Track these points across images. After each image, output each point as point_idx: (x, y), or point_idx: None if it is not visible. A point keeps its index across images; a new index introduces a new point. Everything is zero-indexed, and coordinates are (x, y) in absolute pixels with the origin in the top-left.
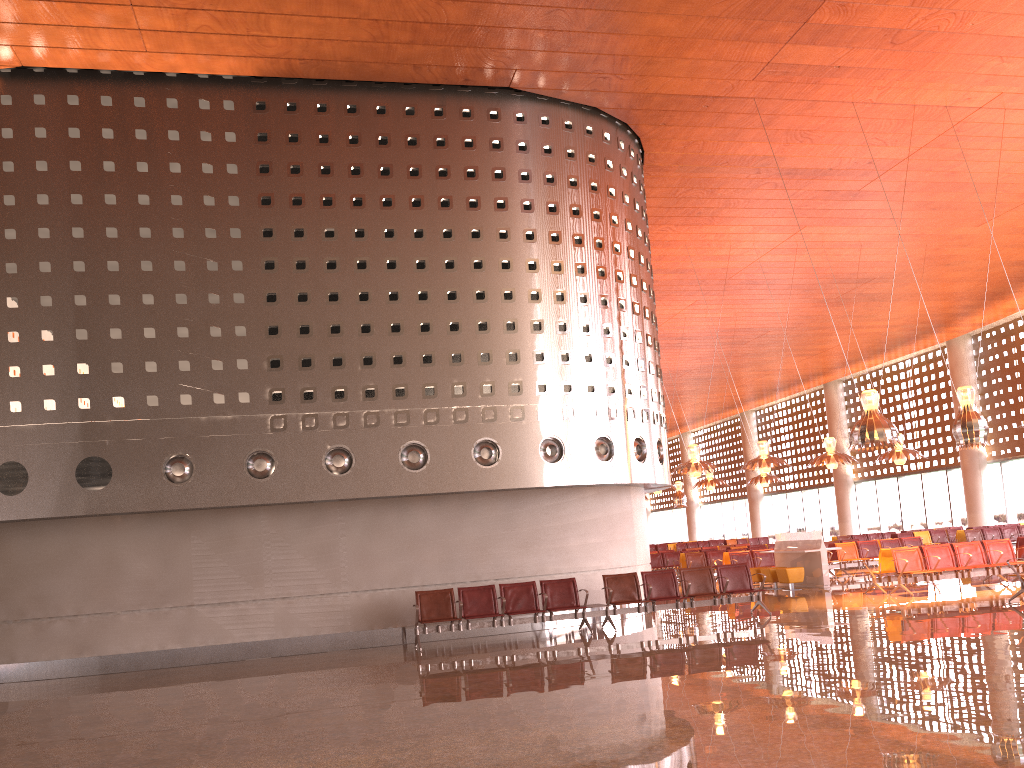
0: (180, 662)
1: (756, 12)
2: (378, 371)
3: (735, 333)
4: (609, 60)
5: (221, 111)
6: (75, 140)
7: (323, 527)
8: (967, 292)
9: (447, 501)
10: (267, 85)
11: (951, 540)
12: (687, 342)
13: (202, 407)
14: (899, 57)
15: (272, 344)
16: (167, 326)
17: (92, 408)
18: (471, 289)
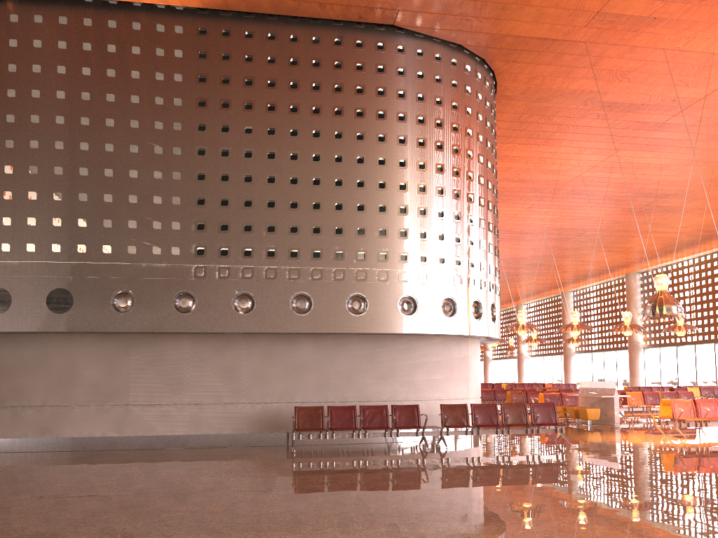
0: (116, 446)
1: None
2: (278, 237)
3: (561, 231)
4: (471, 5)
5: (173, 33)
6: (62, 50)
7: (230, 353)
8: None
9: (325, 339)
10: (208, 15)
11: (716, 396)
12: (524, 236)
13: (143, 256)
14: (704, 11)
15: (199, 212)
16: (121, 194)
17: (62, 252)
18: (354, 178)
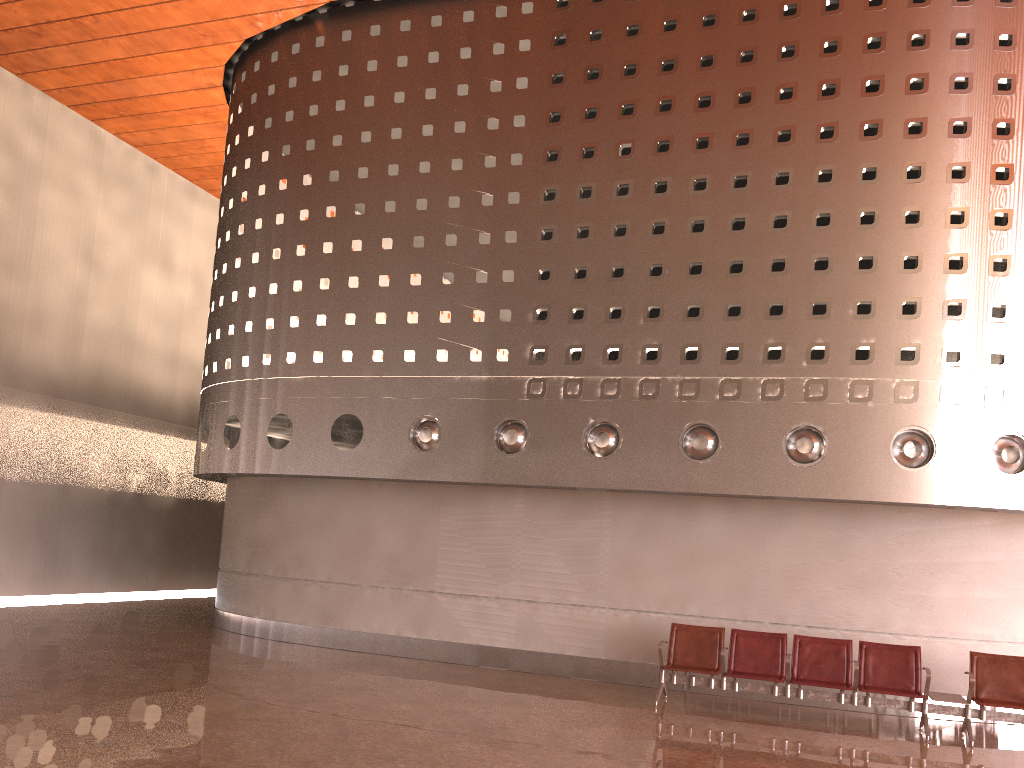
0: (413, 653)
1: None
2: (665, 326)
3: None
4: None
5: (518, 16)
6: (372, 73)
7: (584, 522)
8: None
9: (749, 507)
10: None
11: None
12: None
13: (457, 365)
14: None
15: (541, 291)
16: (433, 272)
17: (353, 362)
18: (810, 212)
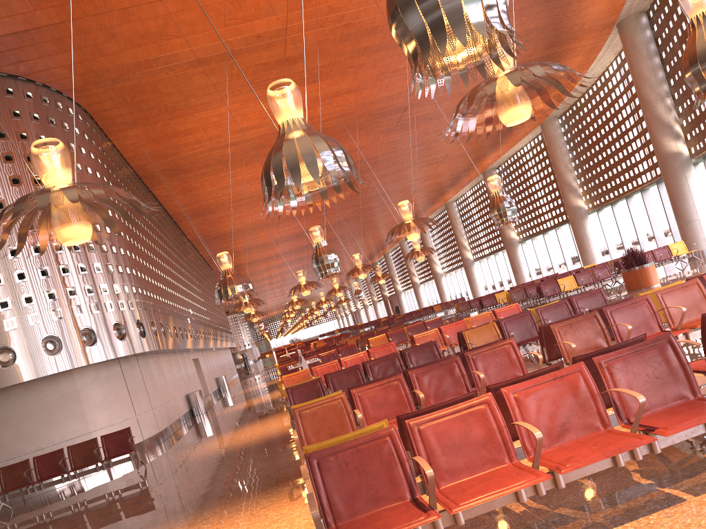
0: None
1: None
2: None
3: None
4: None
5: None
6: None
7: None
8: None
9: None
10: None
11: None
12: None
13: None
14: None
15: None
16: None
17: None
18: None
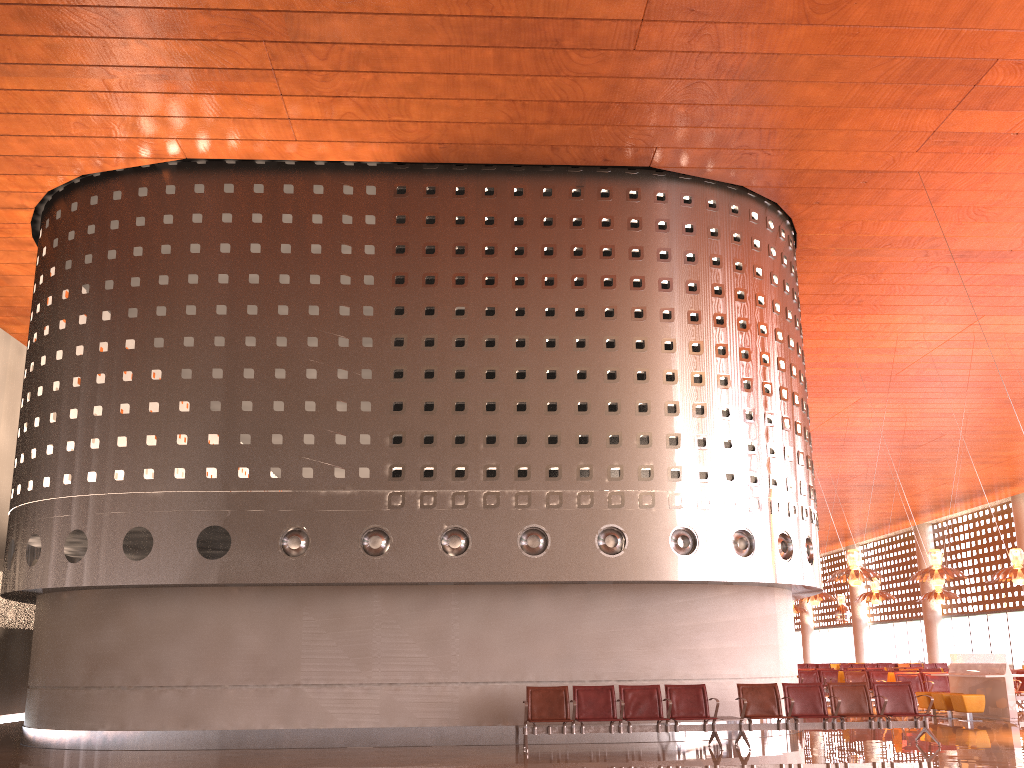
0: (281, 744)
1: (918, 75)
2: (501, 450)
3: (905, 435)
4: (755, 134)
5: (363, 196)
6: (227, 224)
7: (436, 611)
8: None
9: (568, 591)
10: (409, 171)
11: None
12: (851, 444)
13: (322, 481)
14: None
15: (396, 420)
16: (296, 400)
17: (218, 478)
18: (602, 368)
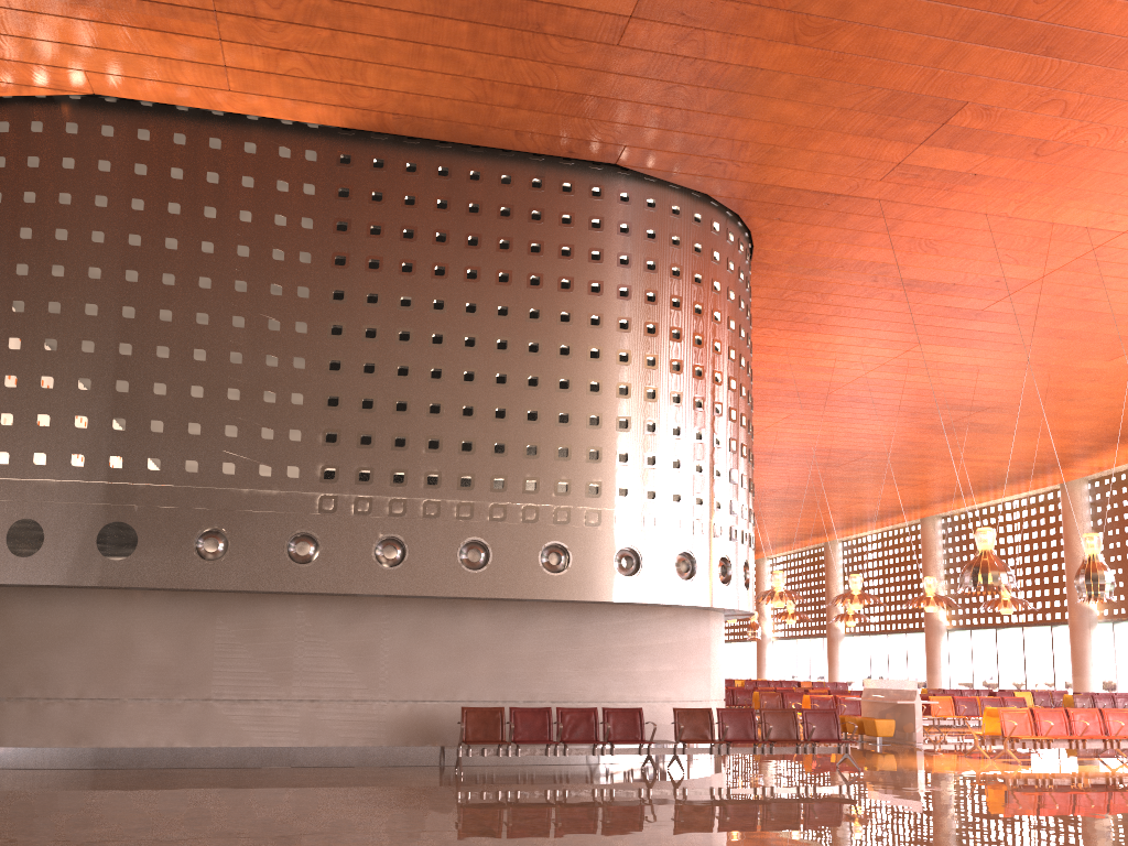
0: (188, 763)
1: (892, 108)
2: (444, 457)
3: (830, 453)
4: (727, 145)
5: (302, 161)
6: (141, 177)
7: (365, 624)
8: (1089, 432)
9: (506, 608)
10: (355, 138)
11: (1056, 705)
12: (776, 458)
13: (245, 478)
14: (1041, 170)
15: (330, 416)
16: (217, 386)
17: (124, 468)
18: (555, 376)
